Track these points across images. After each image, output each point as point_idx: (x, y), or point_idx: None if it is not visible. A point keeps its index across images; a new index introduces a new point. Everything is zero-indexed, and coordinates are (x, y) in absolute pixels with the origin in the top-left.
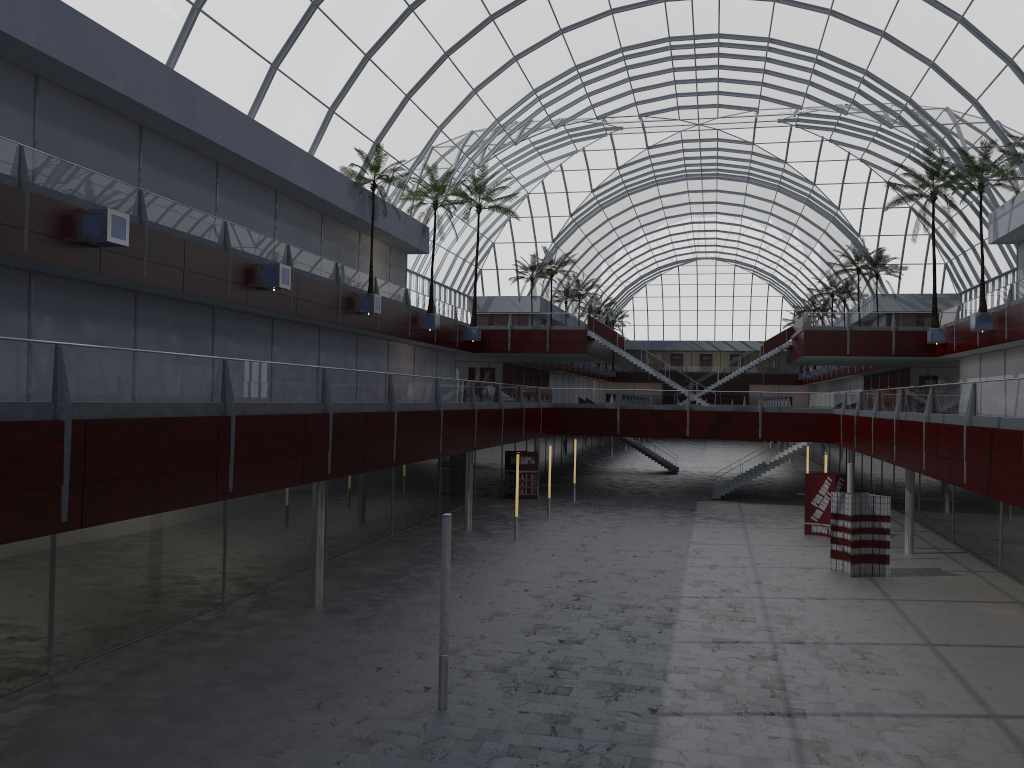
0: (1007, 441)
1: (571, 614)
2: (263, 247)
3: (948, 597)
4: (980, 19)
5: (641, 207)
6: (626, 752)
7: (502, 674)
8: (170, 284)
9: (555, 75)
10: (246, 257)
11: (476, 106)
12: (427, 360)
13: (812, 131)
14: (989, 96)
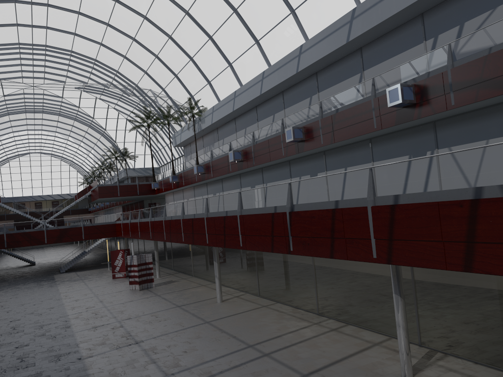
0: (198, 222)
1: (15, 335)
2: None
3: (179, 289)
4: (164, 57)
5: None
6: (76, 376)
7: None
8: None
9: None
10: None
11: None
12: None
13: (91, 94)
14: (169, 88)
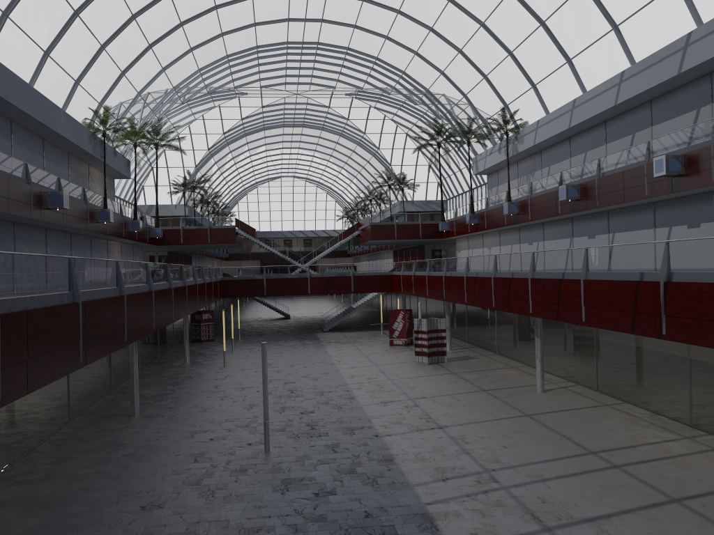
0: (519, 283)
1: (295, 400)
2: (46, 179)
3: (480, 368)
4: (471, 52)
5: (252, 144)
6: (377, 453)
7: (284, 432)
8: (2, 209)
9: (214, 60)
10: (38, 187)
11: (163, 79)
12: (128, 252)
13: (365, 101)
14: (473, 93)
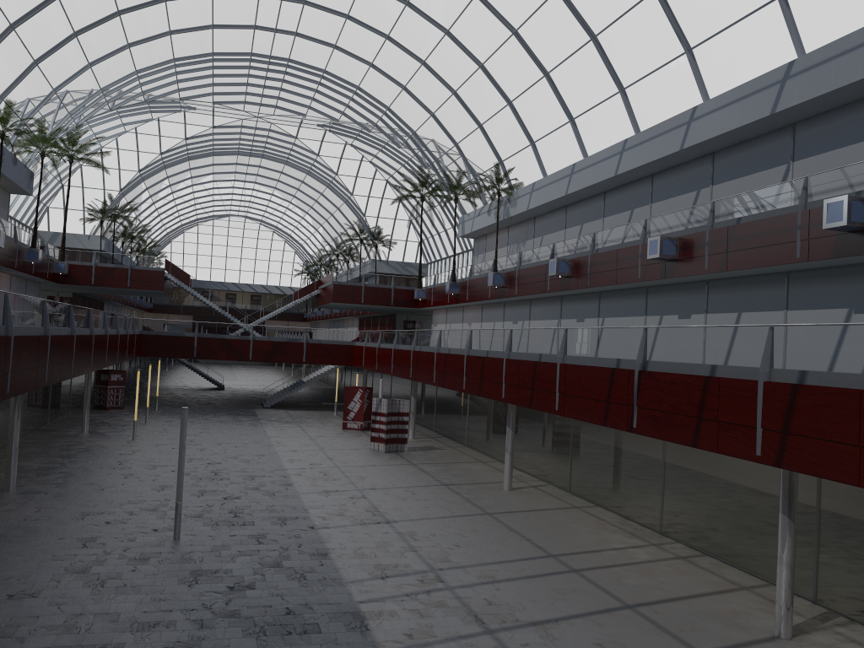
0: (493, 364)
1: (219, 483)
2: None
3: (444, 461)
4: (466, 96)
5: (196, 170)
6: (310, 547)
7: (201, 518)
8: None
9: (156, 63)
10: None
11: (88, 77)
12: (19, 288)
13: (340, 136)
14: (466, 143)
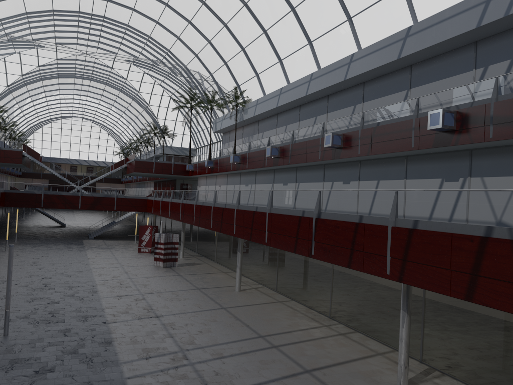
0: (228, 212)
1: (46, 292)
2: None
3: (200, 272)
4: (217, 44)
5: (47, 87)
6: (100, 337)
7: (27, 318)
8: None
9: (14, 14)
10: None
11: None
12: None
13: (140, 68)
14: (217, 74)
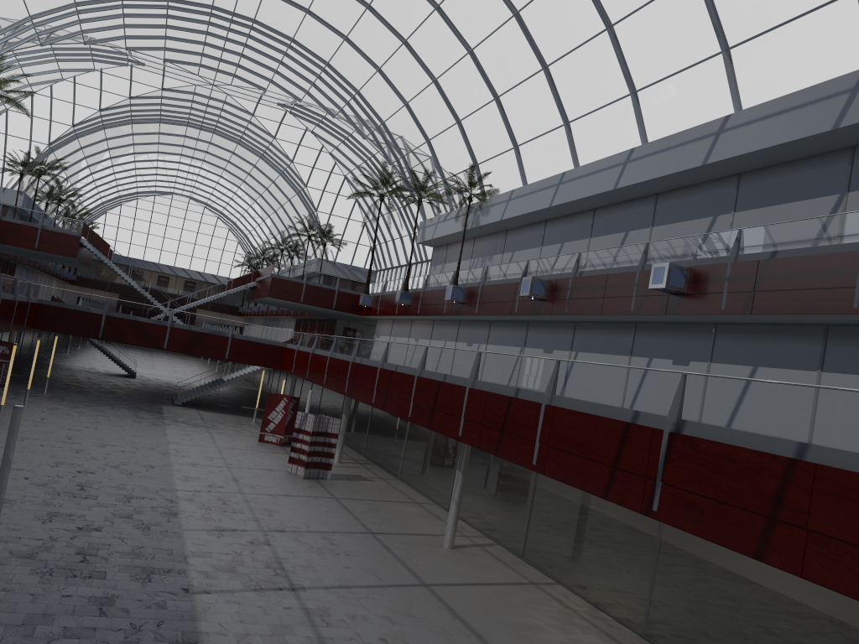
0: (451, 392)
1: (81, 503)
2: None
3: (372, 497)
4: (448, 86)
5: (140, 137)
6: (175, 627)
7: (31, 560)
8: None
9: None
10: None
11: None
12: None
13: (301, 120)
14: (439, 140)
